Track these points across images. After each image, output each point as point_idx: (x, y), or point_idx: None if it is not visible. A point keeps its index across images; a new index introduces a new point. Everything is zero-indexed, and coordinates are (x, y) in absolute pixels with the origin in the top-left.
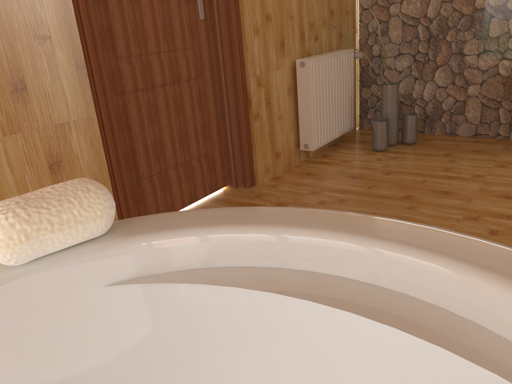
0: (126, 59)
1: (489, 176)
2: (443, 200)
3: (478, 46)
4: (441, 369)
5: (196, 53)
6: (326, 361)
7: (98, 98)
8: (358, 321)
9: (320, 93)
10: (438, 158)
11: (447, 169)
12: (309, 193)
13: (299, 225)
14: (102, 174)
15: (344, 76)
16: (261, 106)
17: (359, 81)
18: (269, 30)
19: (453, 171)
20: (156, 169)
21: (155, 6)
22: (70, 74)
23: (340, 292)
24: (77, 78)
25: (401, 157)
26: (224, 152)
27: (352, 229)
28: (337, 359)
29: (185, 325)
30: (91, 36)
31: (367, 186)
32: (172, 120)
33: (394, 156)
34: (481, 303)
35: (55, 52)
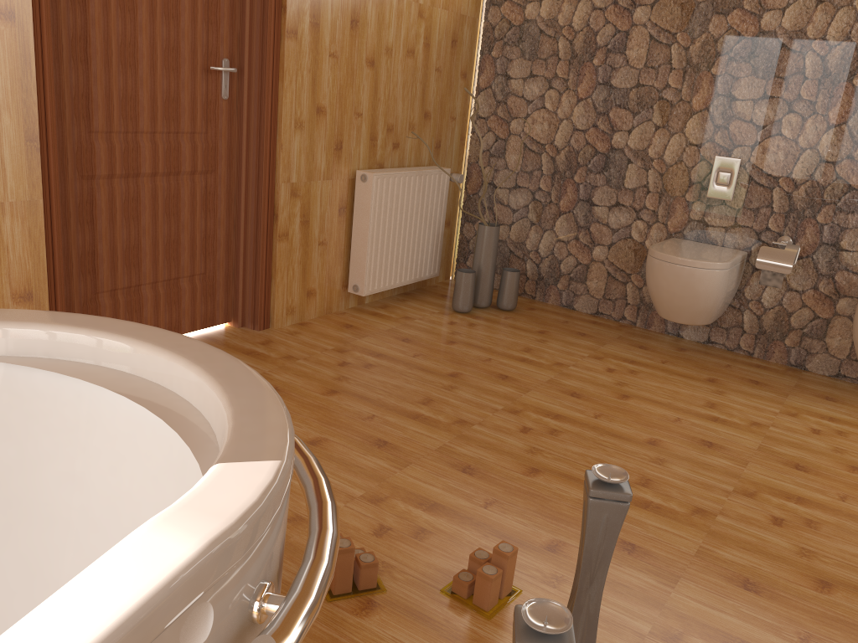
0: (104, 134)
1: (573, 366)
2: (495, 385)
3: (609, 197)
4: (186, 449)
5: (209, 140)
6: (127, 449)
7: (51, 179)
8: (149, 414)
9: (386, 221)
10: (528, 335)
11: (528, 350)
12: (334, 349)
13: (122, 334)
14: (38, 274)
15: (430, 203)
16: (293, 223)
17: (461, 212)
18: (320, 127)
19: (534, 353)
20: (123, 281)
21: (157, 74)
22: (16, 146)
23: (131, 385)
24: (25, 152)
25: (483, 325)
26: (232, 276)
27: (158, 342)
28: (135, 447)
29: (18, 405)
30: (54, 103)
31: (414, 354)
32: (158, 222)
33: (474, 322)
34: (203, 397)
35: (1, 118)
